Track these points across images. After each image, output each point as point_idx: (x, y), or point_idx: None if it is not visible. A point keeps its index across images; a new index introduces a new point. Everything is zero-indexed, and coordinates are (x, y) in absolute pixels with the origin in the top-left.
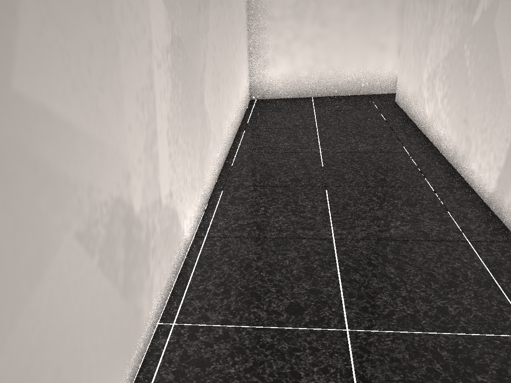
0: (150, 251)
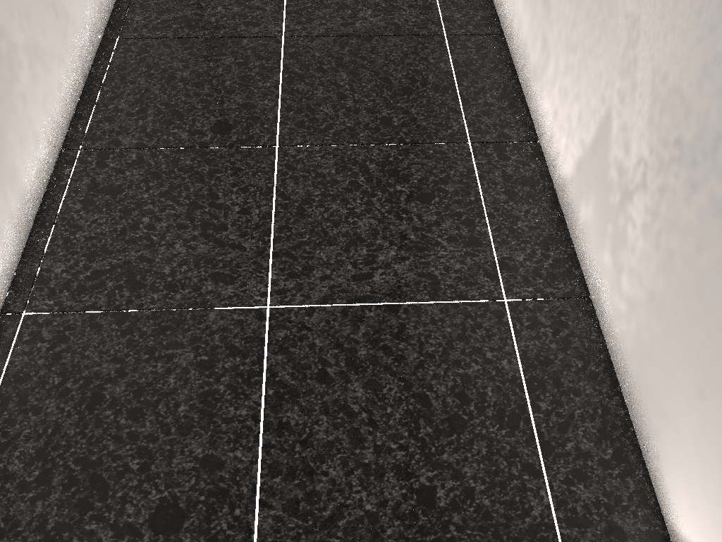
0: None
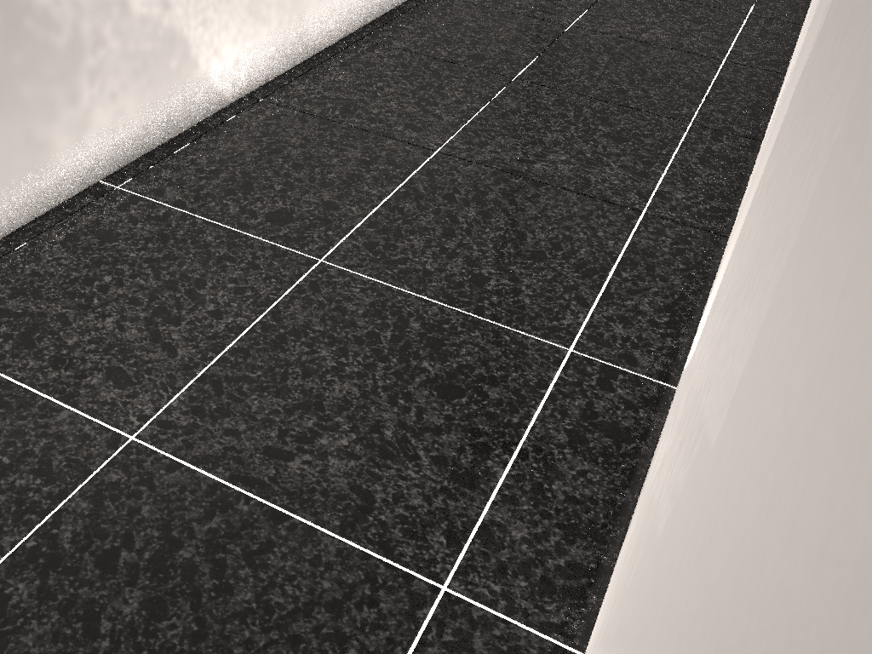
0: (83, 70)
